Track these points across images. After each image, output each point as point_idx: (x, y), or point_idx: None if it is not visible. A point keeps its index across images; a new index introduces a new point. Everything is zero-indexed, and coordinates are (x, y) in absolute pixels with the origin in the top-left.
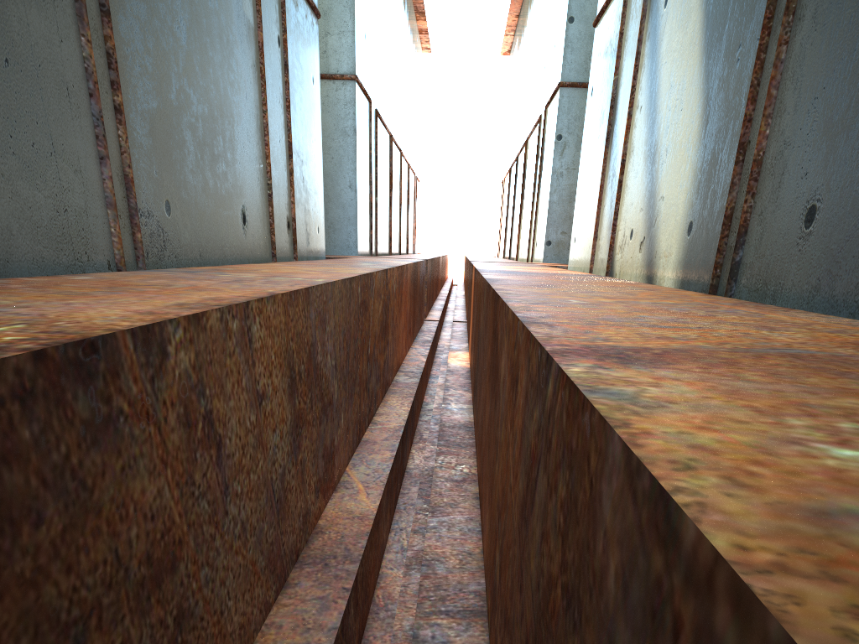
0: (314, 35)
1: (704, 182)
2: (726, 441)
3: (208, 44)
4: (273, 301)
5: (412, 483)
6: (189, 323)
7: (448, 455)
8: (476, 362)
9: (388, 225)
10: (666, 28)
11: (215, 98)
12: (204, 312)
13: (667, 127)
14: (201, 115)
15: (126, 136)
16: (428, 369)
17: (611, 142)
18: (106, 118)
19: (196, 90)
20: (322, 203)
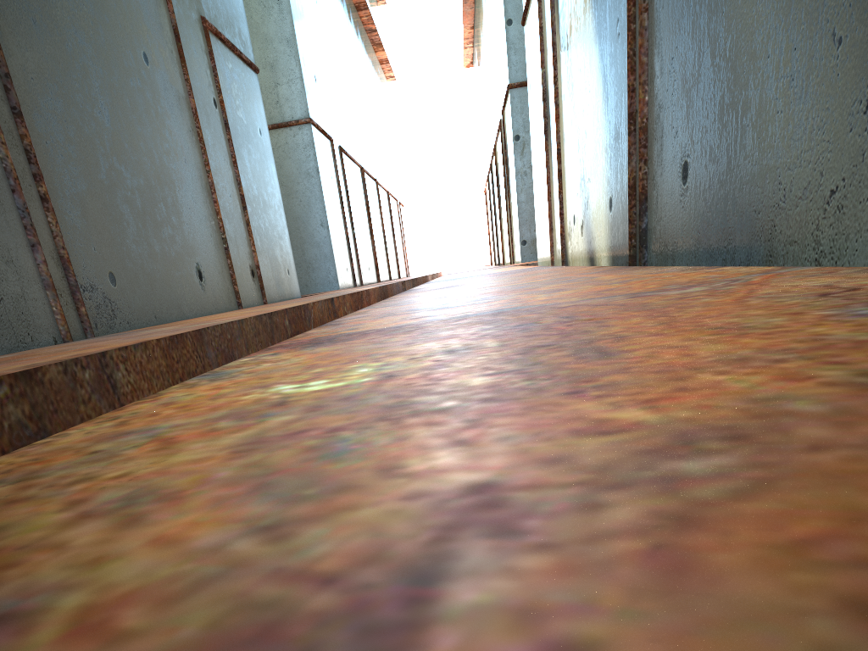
0: (256, 89)
1: (613, 157)
2: (206, 395)
3: (135, 121)
4: (144, 347)
5: None
6: (16, 379)
7: None
8: None
9: (372, 255)
10: (569, 15)
11: (150, 169)
12: (38, 368)
13: (583, 110)
14: (137, 187)
15: (55, 221)
16: None
17: (549, 133)
18: (33, 208)
19: (128, 165)
20: (289, 246)
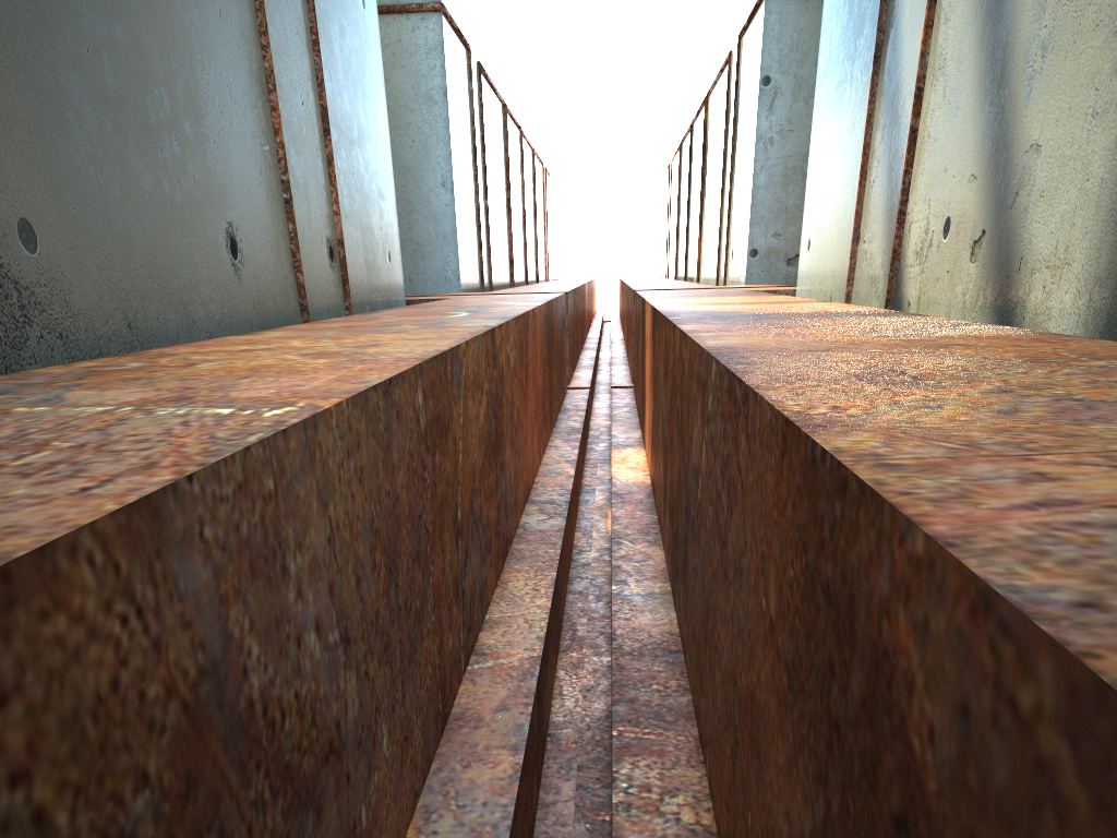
0: None
1: None
2: None
3: None
4: None
5: (562, 770)
6: None
7: (640, 758)
8: (676, 508)
9: (507, 242)
10: None
11: (141, 10)
12: None
13: None
14: (108, 41)
15: None
16: (578, 482)
17: (886, 62)
18: None
19: None
20: (394, 212)
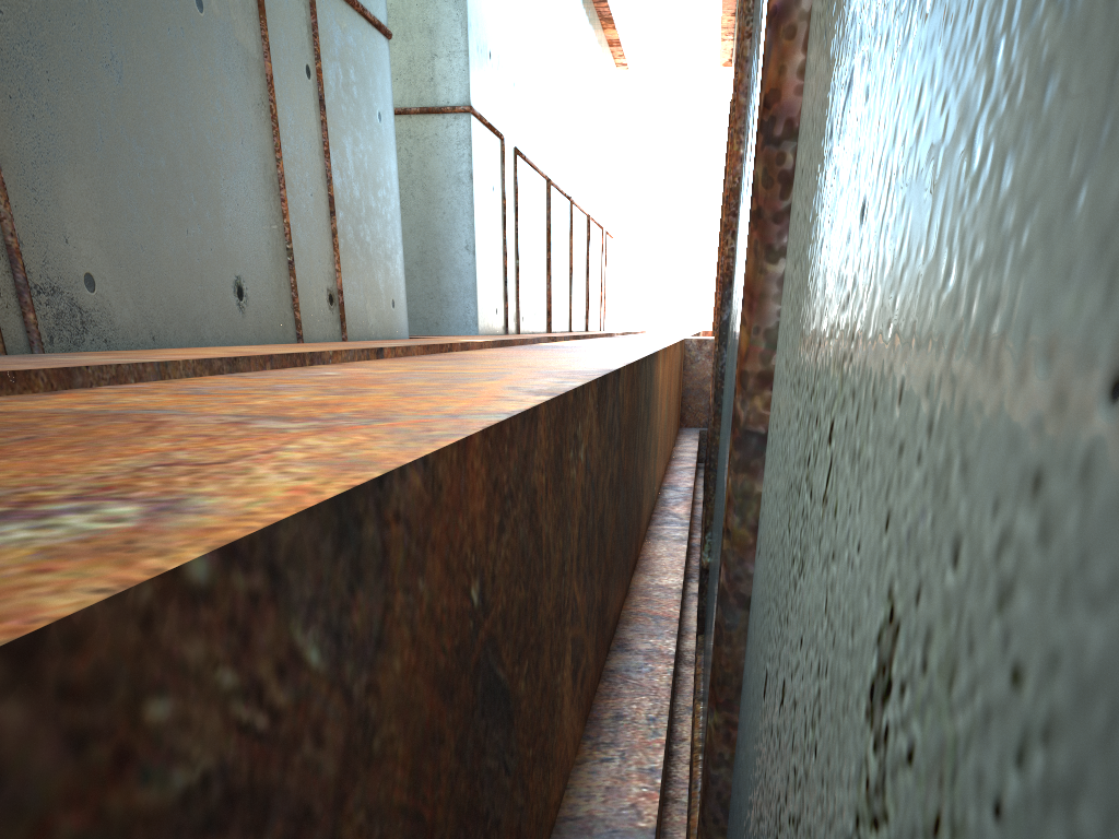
0: (382, 60)
1: None
2: None
3: (166, 83)
4: None
5: None
6: None
7: None
8: None
9: (545, 296)
10: None
11: (180, 147)
12: None
13: None
14: (154, 169)
15: (5, 199)
16: None
17: None
18: None
19: (144, 139)
20: (401, 270)
